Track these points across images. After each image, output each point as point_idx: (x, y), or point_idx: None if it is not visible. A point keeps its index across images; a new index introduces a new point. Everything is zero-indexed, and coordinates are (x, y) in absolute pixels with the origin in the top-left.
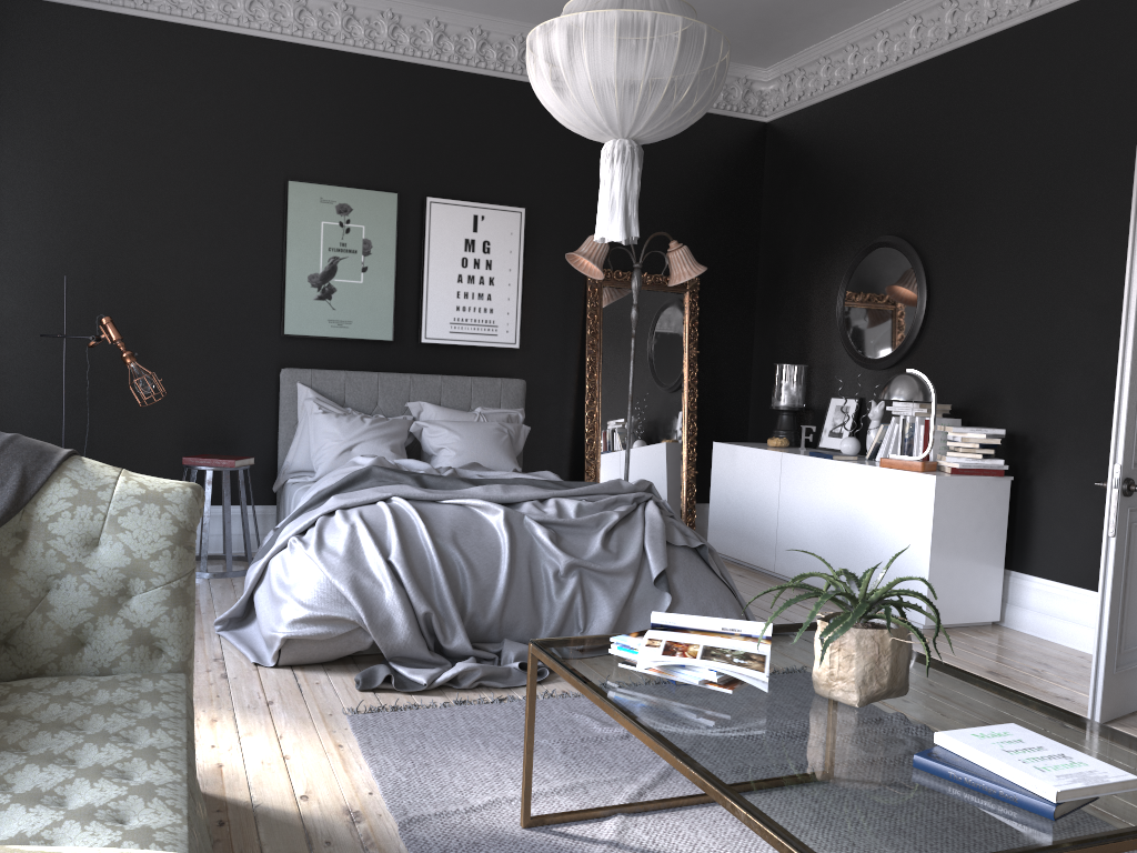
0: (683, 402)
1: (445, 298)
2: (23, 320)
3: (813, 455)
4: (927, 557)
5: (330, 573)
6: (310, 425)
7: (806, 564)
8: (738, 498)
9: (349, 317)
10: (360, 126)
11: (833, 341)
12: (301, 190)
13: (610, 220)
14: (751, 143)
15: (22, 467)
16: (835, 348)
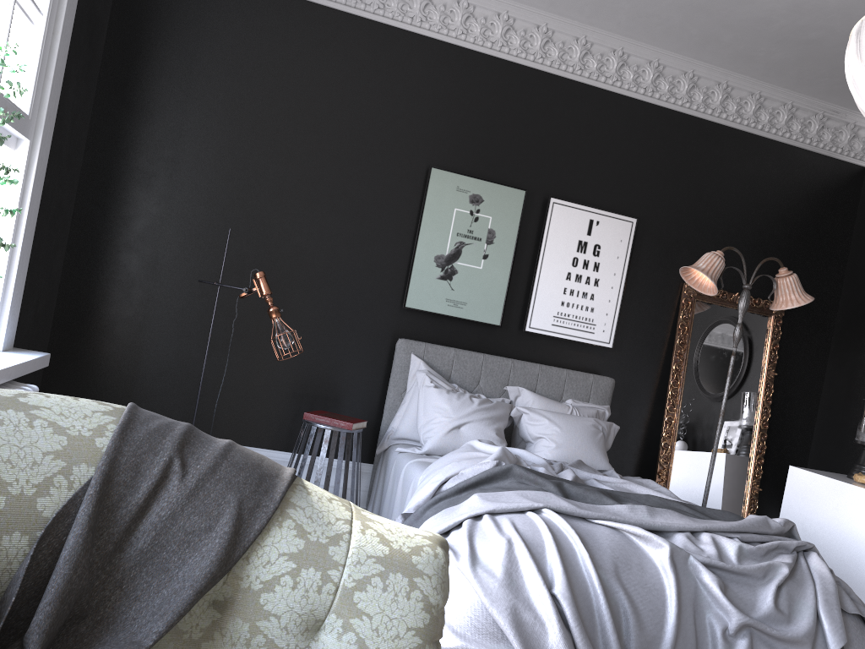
0: (755, 420)
1: (553, 292)
2: (182, 263)
3: None
4: None
5: (487, 599)
6: (420, 397)
7: None
8: (819, 528)
9: (464, 298)
10: (501, 126)
11: None
12: (441, 177)
13: None
14: (848, 185)
15: (238, 501)
16: None
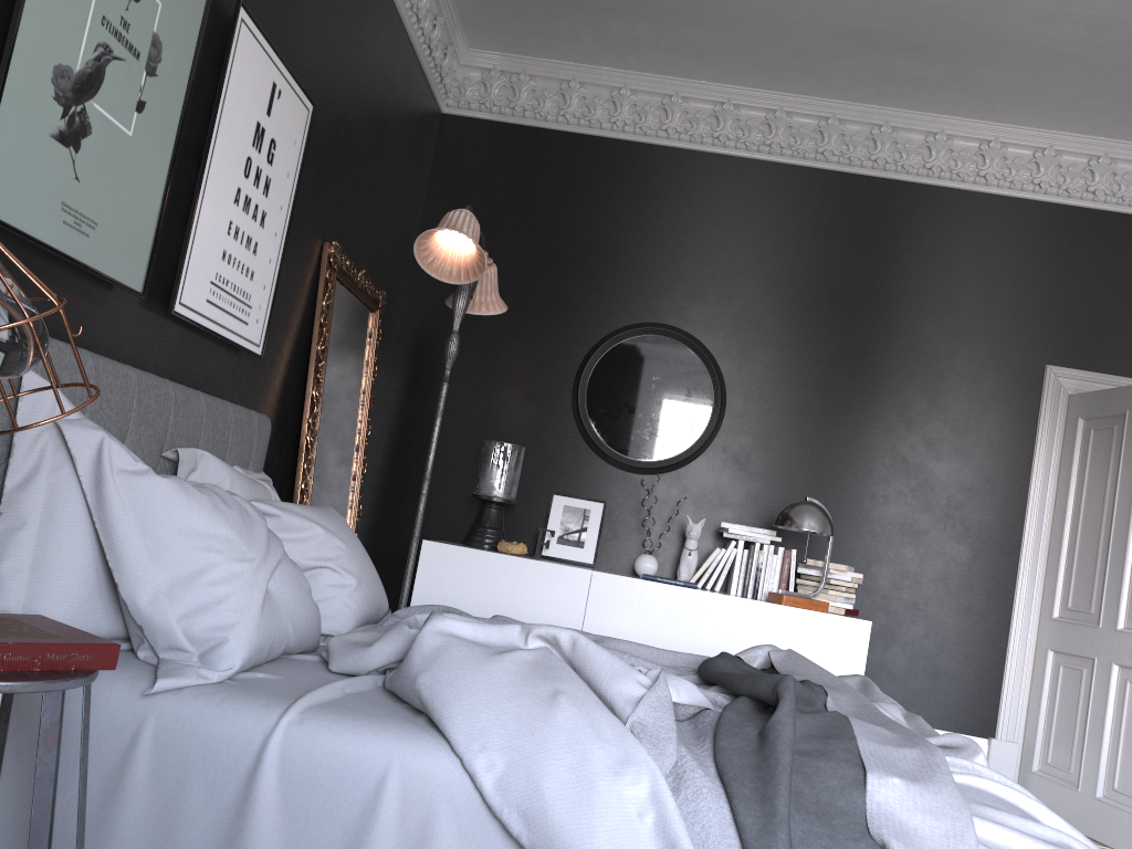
0: (356, 473)
1: (217, 227)
2: None
3: (652, 580)
4: None
5: None
6: (120, 507)
7: None
8: None
9: (96, 210)
10: None
11: (557, 425)
12: None
13: None
14: (431, 132)
15: None
16: (561, 433)
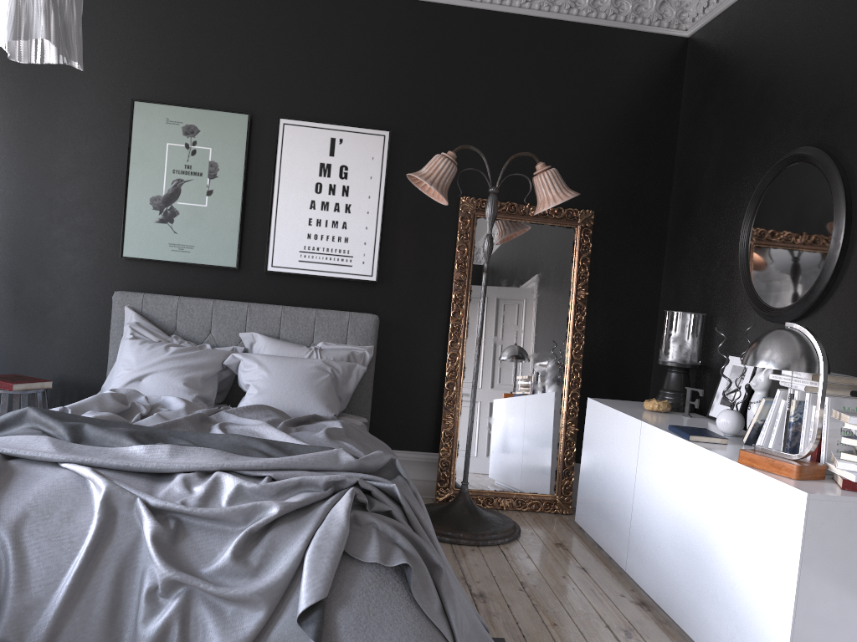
0: (566, 349)
1: (296, 225)
2: None
3: (671, 431)
4: (789, 619)
5: None
6: (119, 351)
7: (654, 574)
8: (602, 468)
9: (191, 241)
10: (214, 46)
11: (736, 285)
12: (147, 111)
13: (1, 10)
14: (667, 61)
15: None
16: (738, 293)
